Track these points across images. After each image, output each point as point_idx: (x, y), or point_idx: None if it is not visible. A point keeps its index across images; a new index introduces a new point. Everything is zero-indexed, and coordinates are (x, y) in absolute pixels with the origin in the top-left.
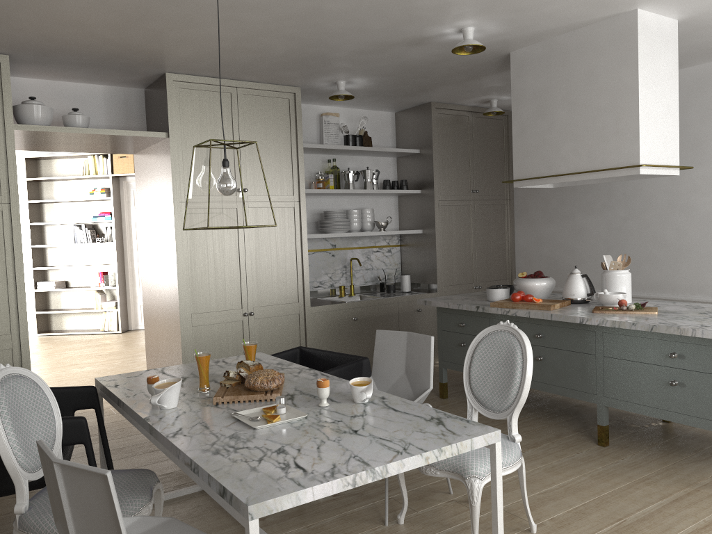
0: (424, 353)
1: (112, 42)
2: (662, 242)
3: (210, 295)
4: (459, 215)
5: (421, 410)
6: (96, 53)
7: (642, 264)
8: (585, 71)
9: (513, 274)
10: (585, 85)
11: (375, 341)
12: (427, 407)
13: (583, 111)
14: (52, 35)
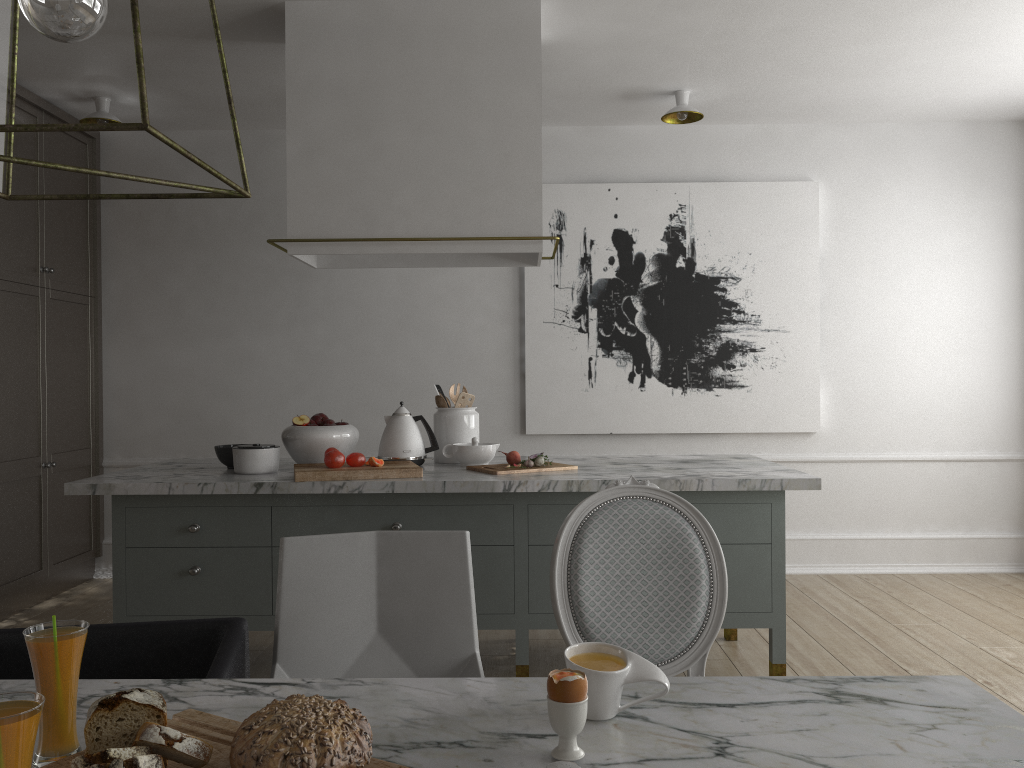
0: (447, 574)
1: None
2: (389, 378)
3: None
4: (21, 314)
5: (756, 688)
6: None
7: (356, 412)
8: (446, 72)
9: (100, 438)
10: (446, 96)
11: (284, 567)
12: (736, 678)
13: (442, 138)
14: None
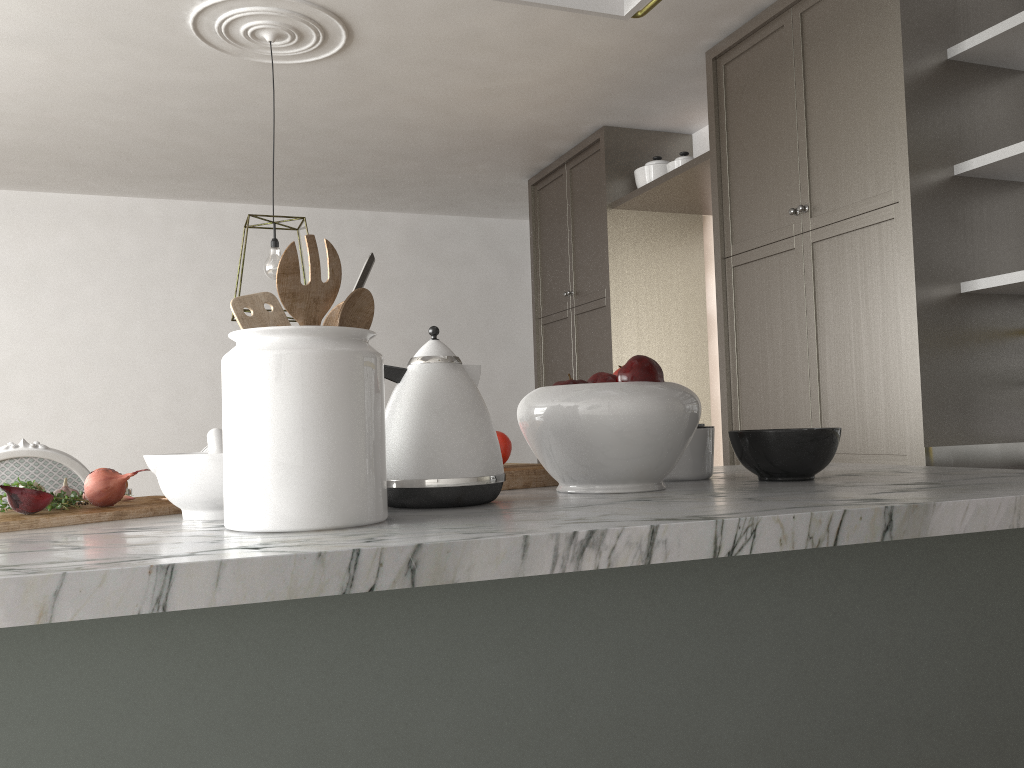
0: None
1: (549, 79)
2: None
3: (763, 420)
4: None
5: None
6: (597, 88)
7: None
8: None
9: None
10: None
11: None
12: None
13: None
14: (527, 104)
